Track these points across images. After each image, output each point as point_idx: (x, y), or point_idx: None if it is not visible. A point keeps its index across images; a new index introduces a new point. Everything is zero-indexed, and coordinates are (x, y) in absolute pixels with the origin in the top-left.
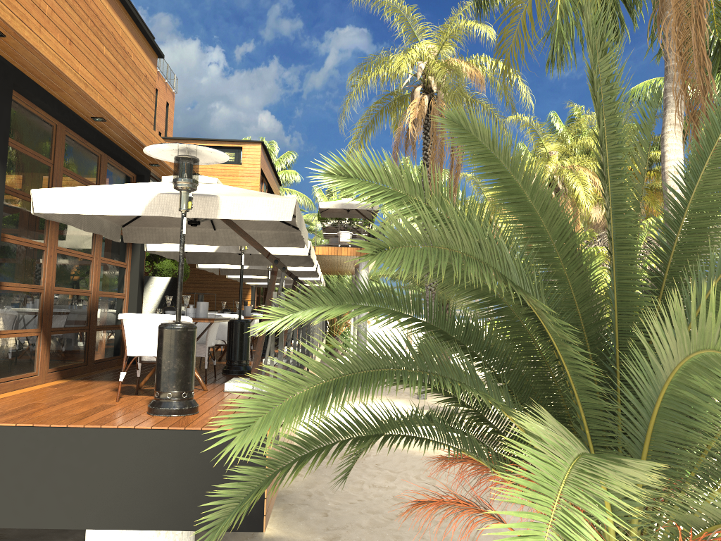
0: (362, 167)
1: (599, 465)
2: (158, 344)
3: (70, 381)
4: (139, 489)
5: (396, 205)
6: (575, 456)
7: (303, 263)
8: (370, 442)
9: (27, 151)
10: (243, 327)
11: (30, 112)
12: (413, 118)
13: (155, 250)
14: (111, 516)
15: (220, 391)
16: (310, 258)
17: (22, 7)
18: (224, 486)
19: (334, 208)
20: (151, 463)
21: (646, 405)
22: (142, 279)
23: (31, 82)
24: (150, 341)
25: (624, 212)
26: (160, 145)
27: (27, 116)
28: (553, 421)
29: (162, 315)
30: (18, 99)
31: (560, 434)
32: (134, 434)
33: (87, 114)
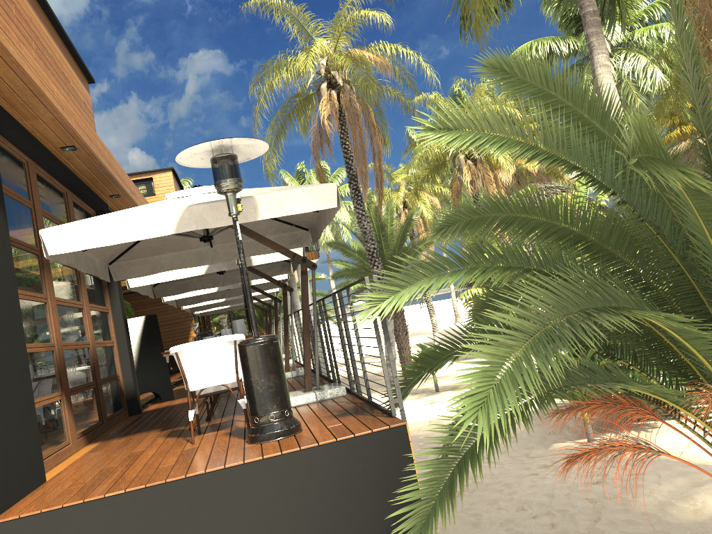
0: (461, 116)
1: None
2: (243, 365)
3: (101, 443)
4: (284, 525)
5: (506, 149)
6: None
7: (280, 271)
8: (561, 397)
9: (11, 193)
10: None
11: (3, 148)
12: (327, 114)
13: (140, 285)
14: None
15: None
16: (286, 265)
17: (2, 18)
18: (407, 489)
19: None
20: (290, 493)
21: None
22: (126, 321)
23: (4, 112)
24: (214, 369)
25: None
26: (197, 146)
27: (2, 153)
28: None
29: (223, 337)
30: None
31: None
32: (264, 466)
33: (57, 144)
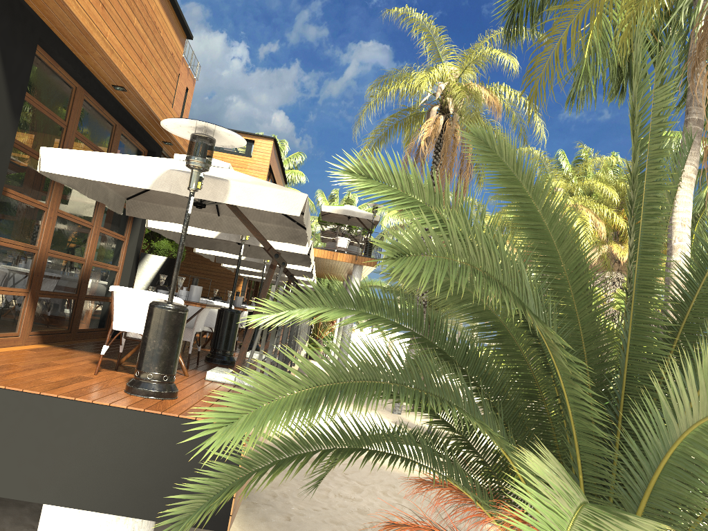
0: (384, 169)
1: (604, 519)
2: (146, 322)
3: (50, 347)
4: (104, 470)
5: (414, 213)
6: (578, 505)
7: (300, 262)
8: (354, 455)
9: (43, 109)
10: (232, 317)
11: (52, 70)
12: (426, 136)
13: (156, 228)
14: (71, 494)
15: (201, 378)
16: (308, 258)
17: None
18: (194, 480)
19: (335, 213)
20: (120, 444)
21: (650, 458)
22: (138, 255)
23: (57, 40)
24: (138, 318)
25: (653, 253)
26: (178, 120)
27: (48, 74)
28: (555, 463)
29: (154, 293)
30: (42, 55)
31: (562, 478)
32: (108, 412)
33: (109, 81)
